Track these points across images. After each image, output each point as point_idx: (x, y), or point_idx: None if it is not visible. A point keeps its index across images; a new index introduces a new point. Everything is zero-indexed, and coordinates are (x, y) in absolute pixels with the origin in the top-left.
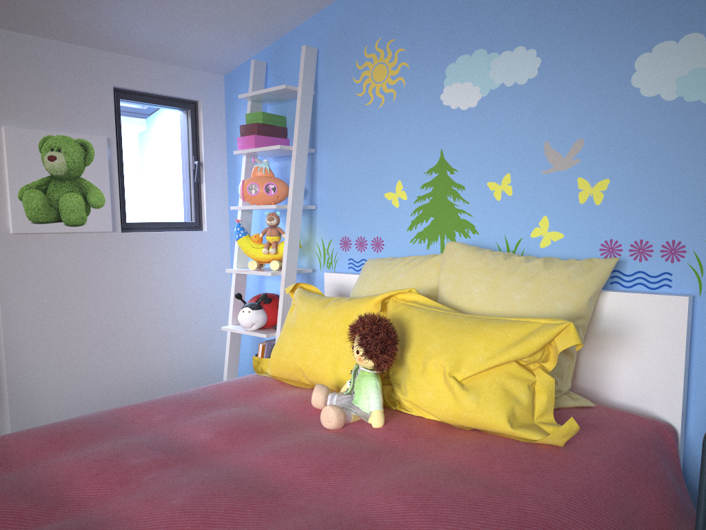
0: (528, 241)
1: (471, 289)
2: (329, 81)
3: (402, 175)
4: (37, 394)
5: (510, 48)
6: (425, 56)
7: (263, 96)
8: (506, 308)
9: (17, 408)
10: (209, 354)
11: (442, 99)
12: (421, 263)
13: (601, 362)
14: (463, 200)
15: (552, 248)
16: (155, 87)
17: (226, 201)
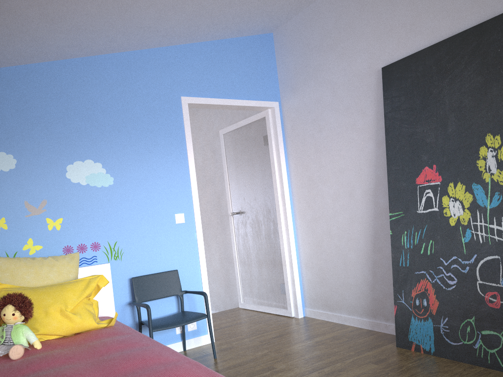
0: (21, 252)
1: (24, 277)
2: None
3: None
4: None
5: None
6: None
7: None
8: (49, 281)
9: None
10: None
11: None
12: None
13: None
14: None
15: (37, 253)
16: None
17: None
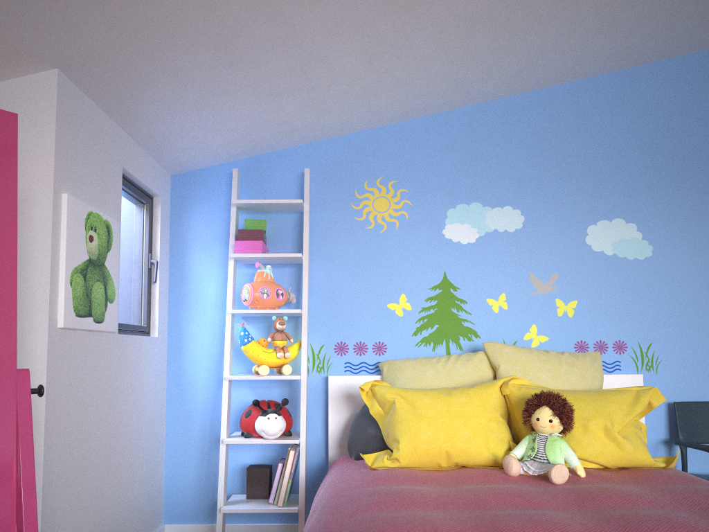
0: (522, 342)
1: (539, 375)
2: (323, 203)
3: (406, 289)
4: None
5: (500, 206)
6: (427, 198)
7: (258, 205)
8: (571, 386)
9: None
10: (153, 482)
11: (444, 233)
12: (471, 359)
13: None
14: (466, 311)
15: (540, 347)
16: (141, 175)
17: (167, 306)
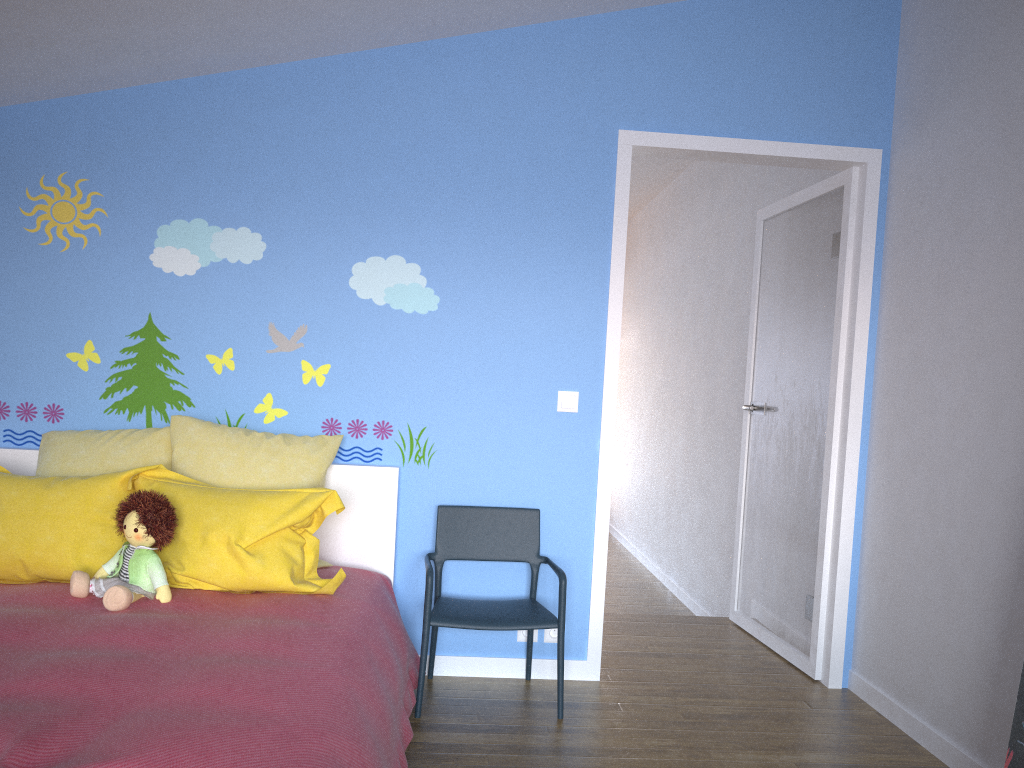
0: (251, 416)
1: (217, 464)
2: None
3: (94, 335)
4: None
5: (234, 226)
6: (130, 208)
7: None
8: (257, 481)
9: None
10: None
11: (153, 260)
12: (144, 437)
13: (328, 529)
14: (177, 370)
15: (277, 424)
16: None
17: None
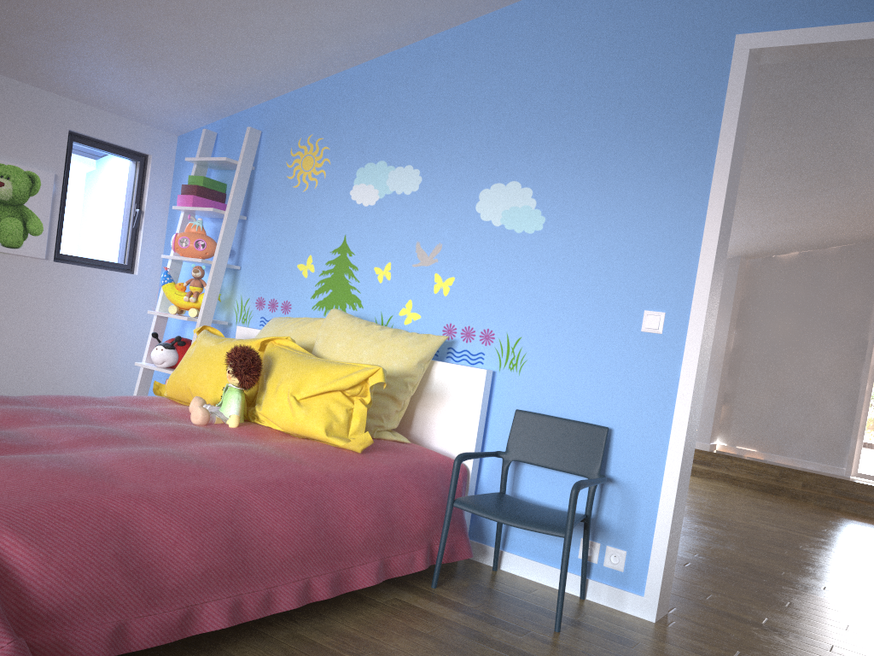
0: (397, 318)
1: (335, 344)
2: (267, 161)
3: (313, 251)
4: None
5: (403, 165)
6: (343, 157)
7: (207, 163)
8: (356, 360)
9: None
10: (121, 391)
11: (351, 195)
12: (308, 322)
13: (429, 416)
14: (356, 279)
15: (412, 325)
16: (109, 136)
17: (161, 251)
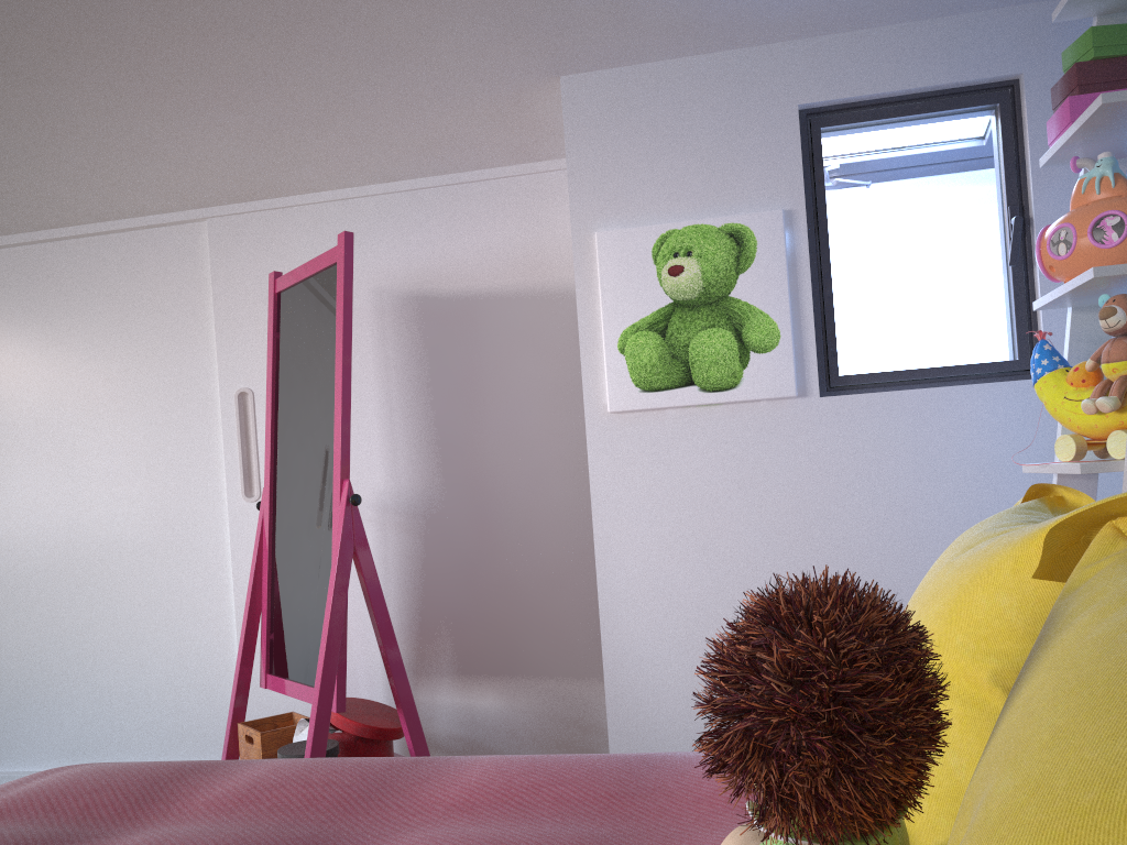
0: None
1: None
2: None
3: None
4: (654, 704)
5: None
6: None
7: None
8: None
9: (620, 722)
10: None
11: None
12: None
13: None
14: None
15: None
16: (895, 79)
17: None
